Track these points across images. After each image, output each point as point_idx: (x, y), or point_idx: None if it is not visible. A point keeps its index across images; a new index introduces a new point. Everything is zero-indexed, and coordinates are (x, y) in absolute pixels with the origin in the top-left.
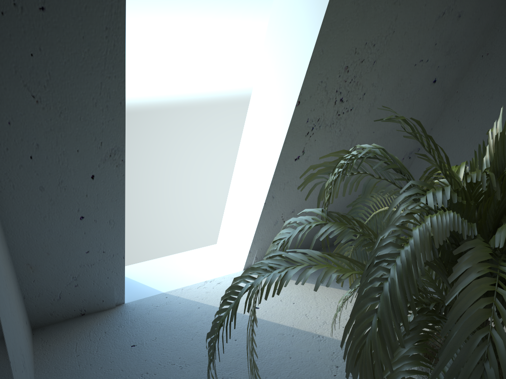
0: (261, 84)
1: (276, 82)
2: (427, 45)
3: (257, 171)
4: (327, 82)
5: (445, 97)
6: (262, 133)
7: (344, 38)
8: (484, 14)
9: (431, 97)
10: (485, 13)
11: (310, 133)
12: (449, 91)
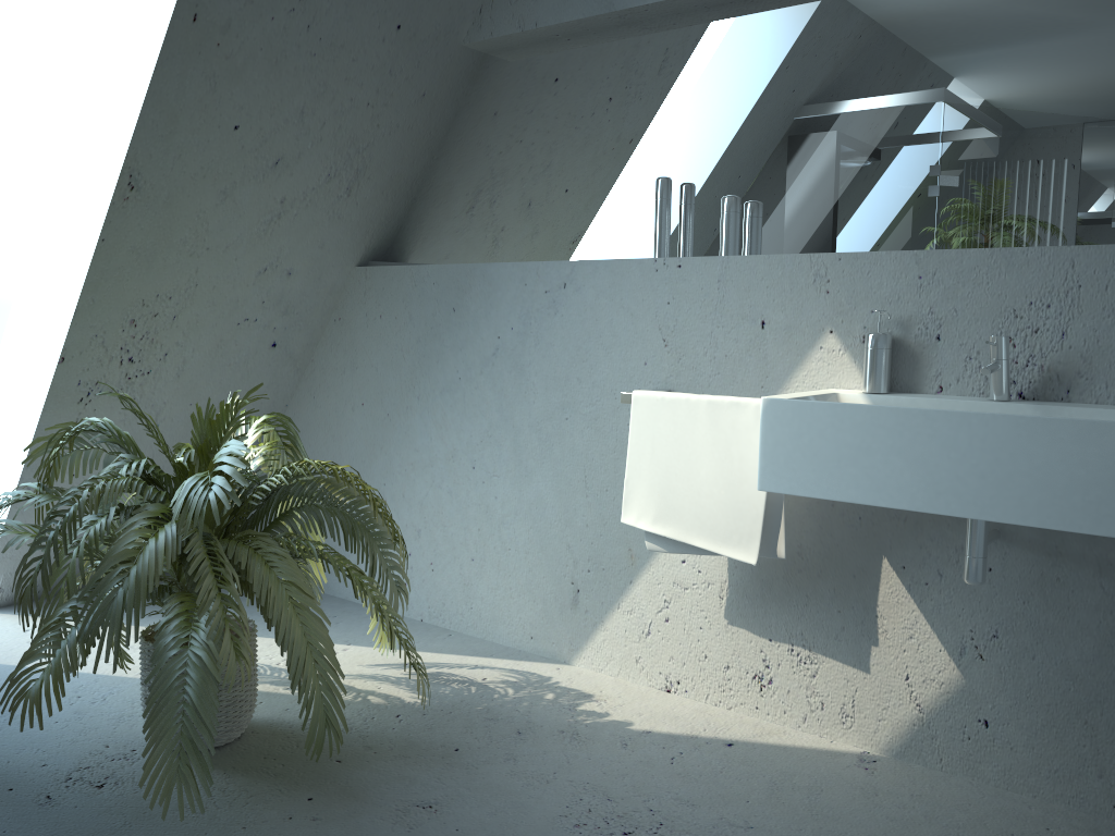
0: (16, 325)
1: (36, 327)
2: (251, 302)
3: (6, 450)
4: (106, 337)
5: (298, 366)
6: (15, 395)
7: (124, 287)
8: (325, 273)
9: (275, 364)
10: (327, 272)
11: (85, 400)
12: (302, 358)
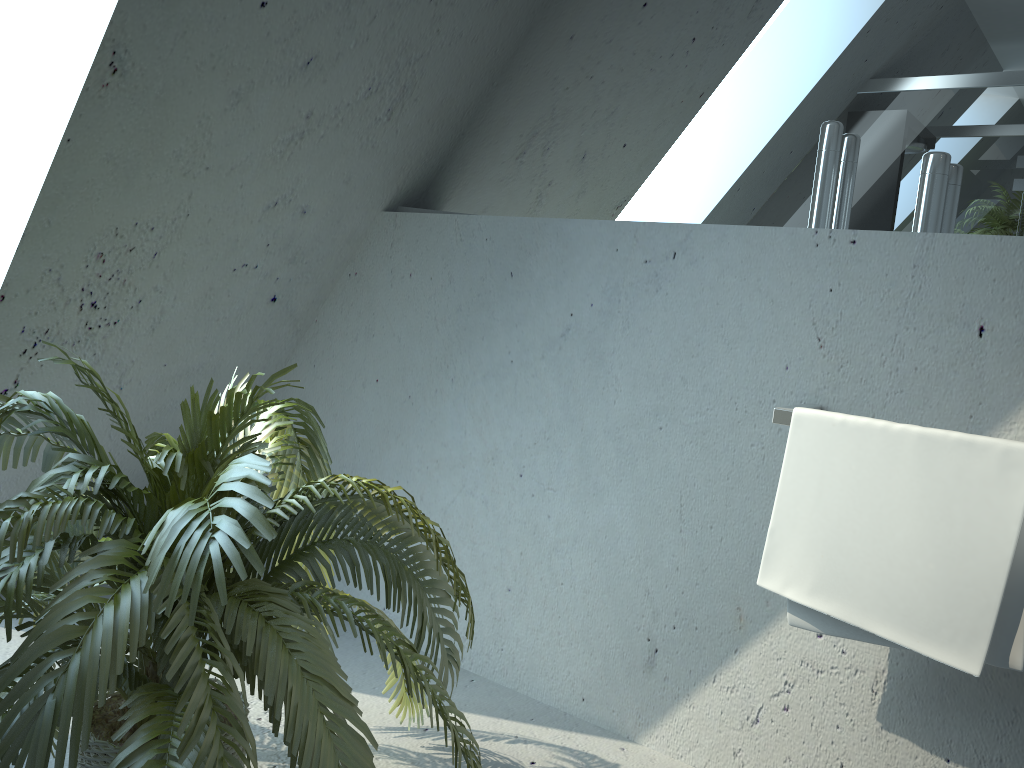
0: None
1: None
2: (253, 244)
3: None
4: (63, 273)
5: (298, 327)
6: None
7: (92, 209)
8: (346, 216)
9: (272, 323)
10: (349, 215)
11: (29, 352)
12: (304, 318)
